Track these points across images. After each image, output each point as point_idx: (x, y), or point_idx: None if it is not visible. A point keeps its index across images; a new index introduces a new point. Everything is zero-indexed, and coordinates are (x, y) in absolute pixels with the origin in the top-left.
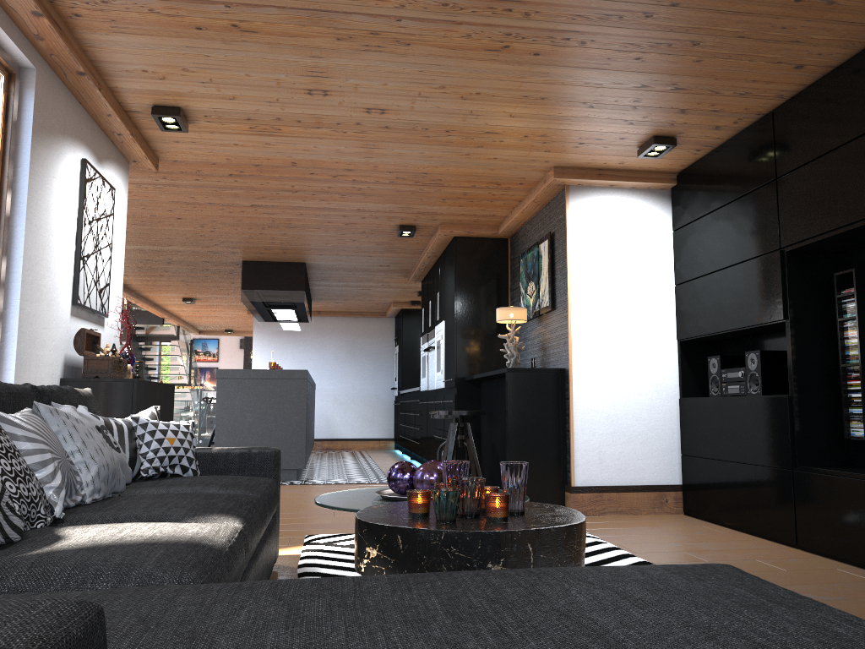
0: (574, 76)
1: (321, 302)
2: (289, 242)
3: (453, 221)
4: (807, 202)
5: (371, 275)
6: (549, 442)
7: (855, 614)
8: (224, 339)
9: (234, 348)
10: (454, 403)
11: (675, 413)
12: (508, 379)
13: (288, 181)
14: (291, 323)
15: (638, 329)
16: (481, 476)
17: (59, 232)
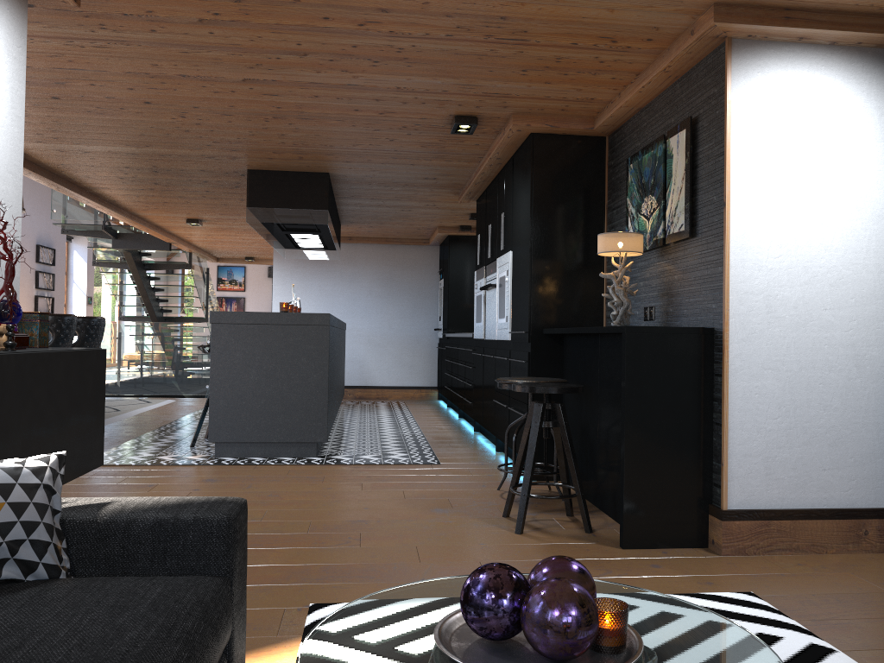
0: None
1: (352, 227)
2: (304, 143)
3: (531, 110)
4: None
5: (413, 191)
6: (687, 440)
7: None
8: (251, 267)
9: (262, 277)
10: (527, 365)
11: (883, 400)
12: (627, 344)
13: (291, 33)
14: (317, 251)
15: (831, 270)
16: (578, 483)
17: None
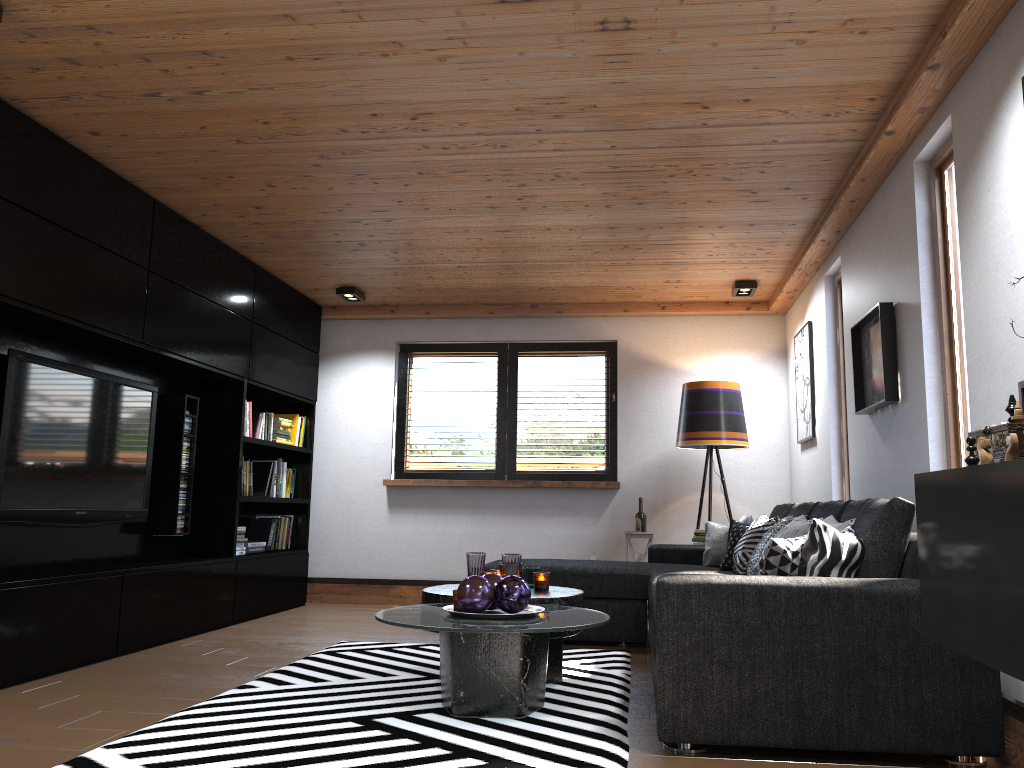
0: (298, 95)
1: None
2: None
3: None
4: (9, 250)
5: None
6: None
7: (209, 666)
8: None
9: None
10: None
11: None
12: None
13: None
14: None
15: None
16: None
17: (1008, 250)
